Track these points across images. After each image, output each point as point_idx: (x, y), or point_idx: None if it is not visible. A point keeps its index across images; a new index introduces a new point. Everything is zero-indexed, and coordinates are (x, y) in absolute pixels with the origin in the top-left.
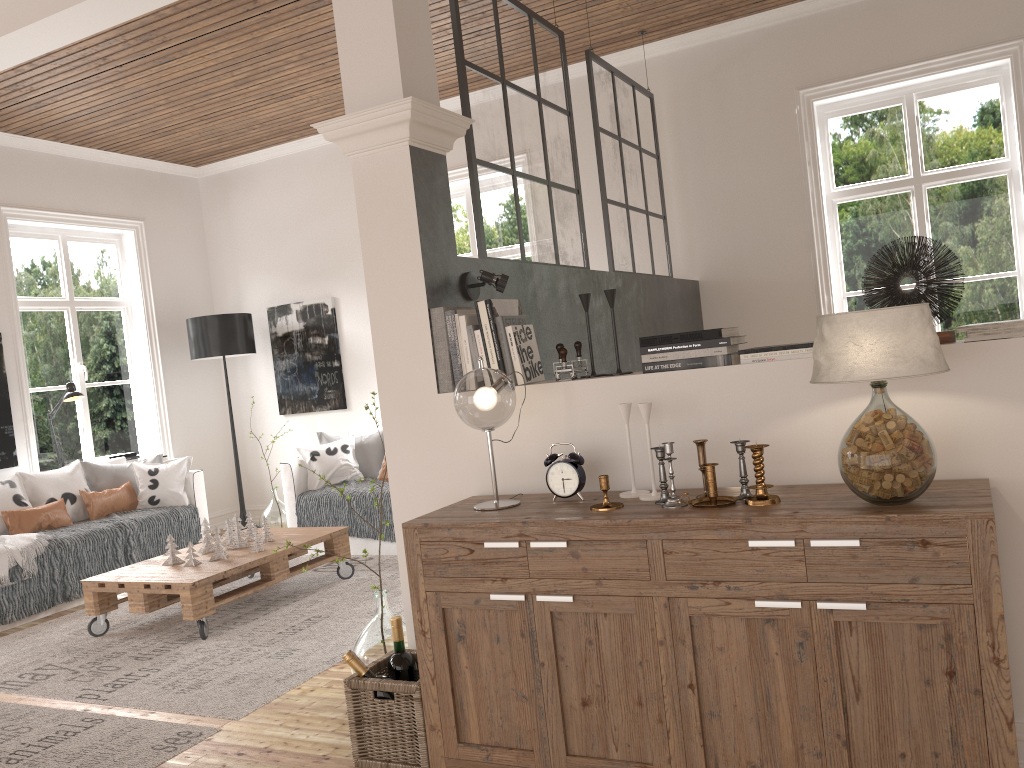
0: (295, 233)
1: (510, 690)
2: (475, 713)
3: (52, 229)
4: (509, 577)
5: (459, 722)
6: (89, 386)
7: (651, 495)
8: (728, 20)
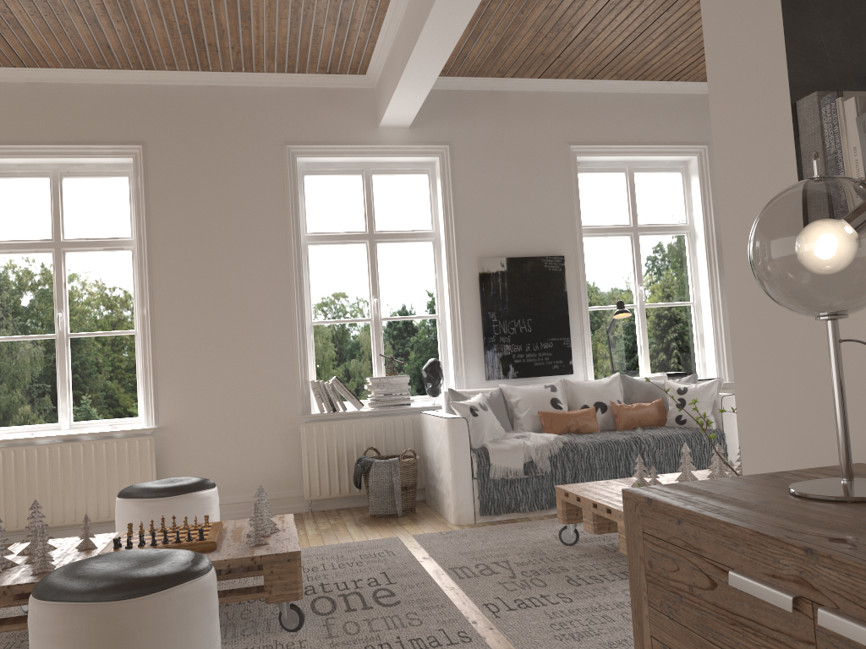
0: None
1: None
2: None
3: (620, 162)
4: None
5: None
6: (648, 306)
7: None
8: None
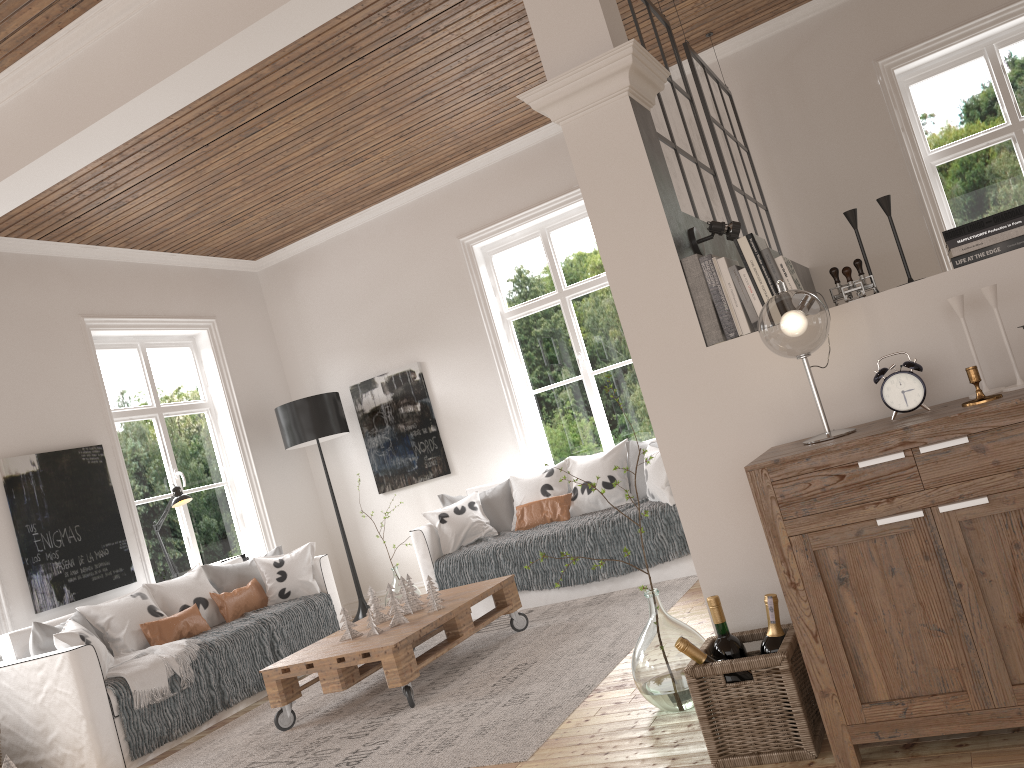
0: (368, 306)
1: (919, 626)
2: (877, 664)
3: (130, 337)
4: (896, 495)
5: (857, 680)
6: (187, 493)
7: (1016, 385)
8: (792, 8)
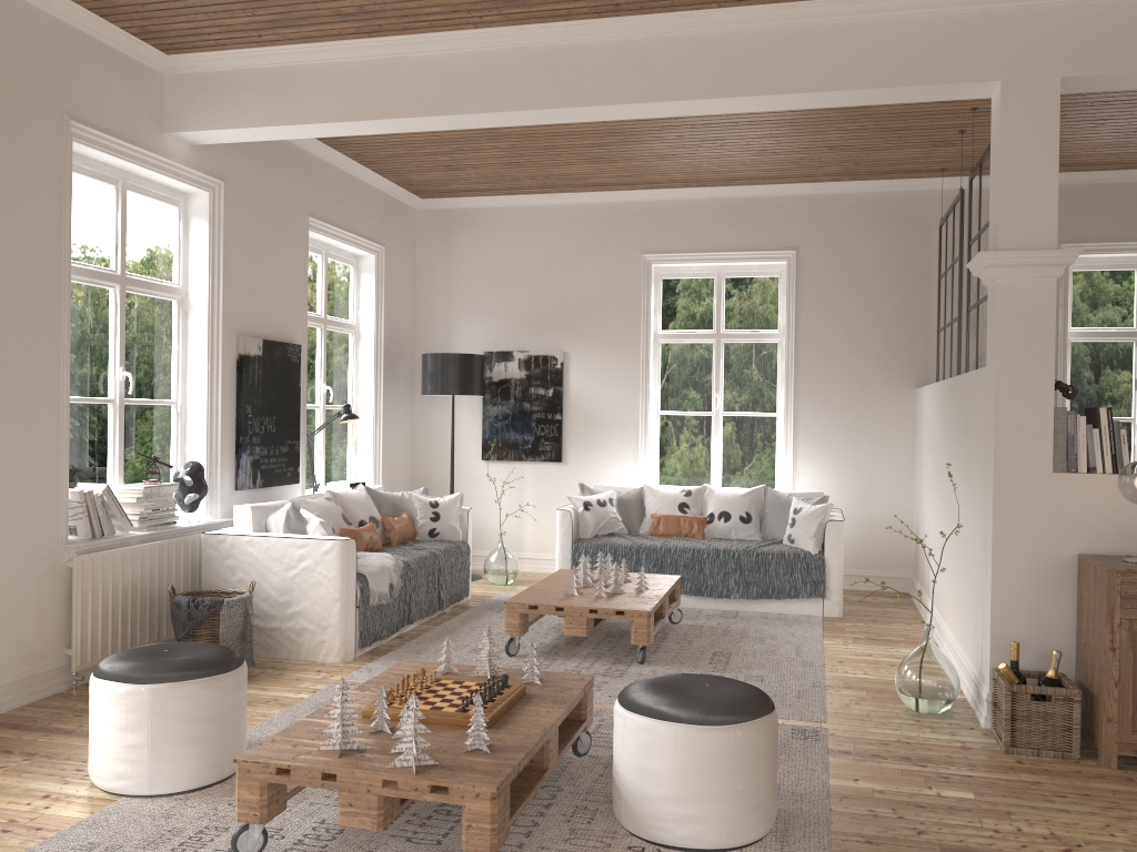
0: (528, 283)
1: None
2: None
3: (319, 243)
4: None
5: (1133, 716)
6: (326, 408)
7: None
8: None
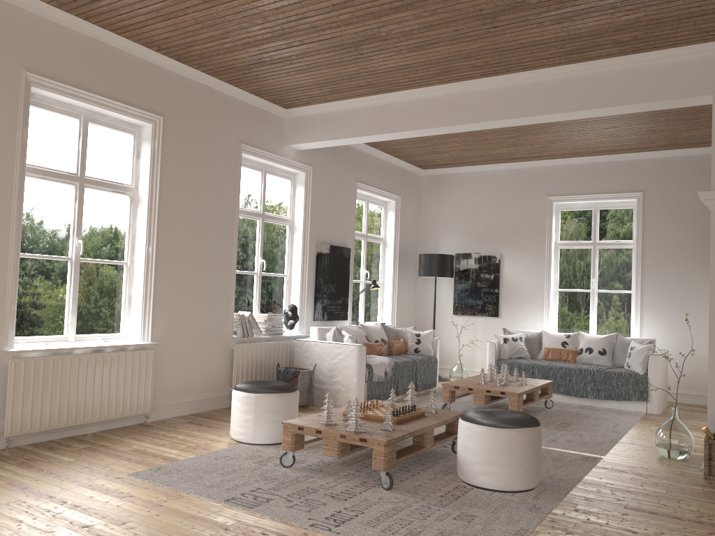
0: (480, 214)
1: None
2: None
3: (364, 195)
4: None
5: None
6: (366, 282)
7: None
8: None
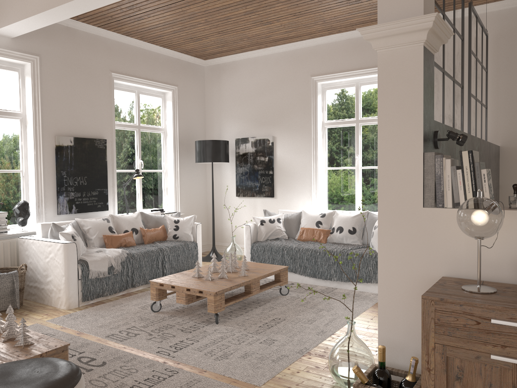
0: (255, 99)
1: None
2: None
3: (133, 87)
4: (508, 346)
5: None
6: (143, 171)
7: None
8: None
